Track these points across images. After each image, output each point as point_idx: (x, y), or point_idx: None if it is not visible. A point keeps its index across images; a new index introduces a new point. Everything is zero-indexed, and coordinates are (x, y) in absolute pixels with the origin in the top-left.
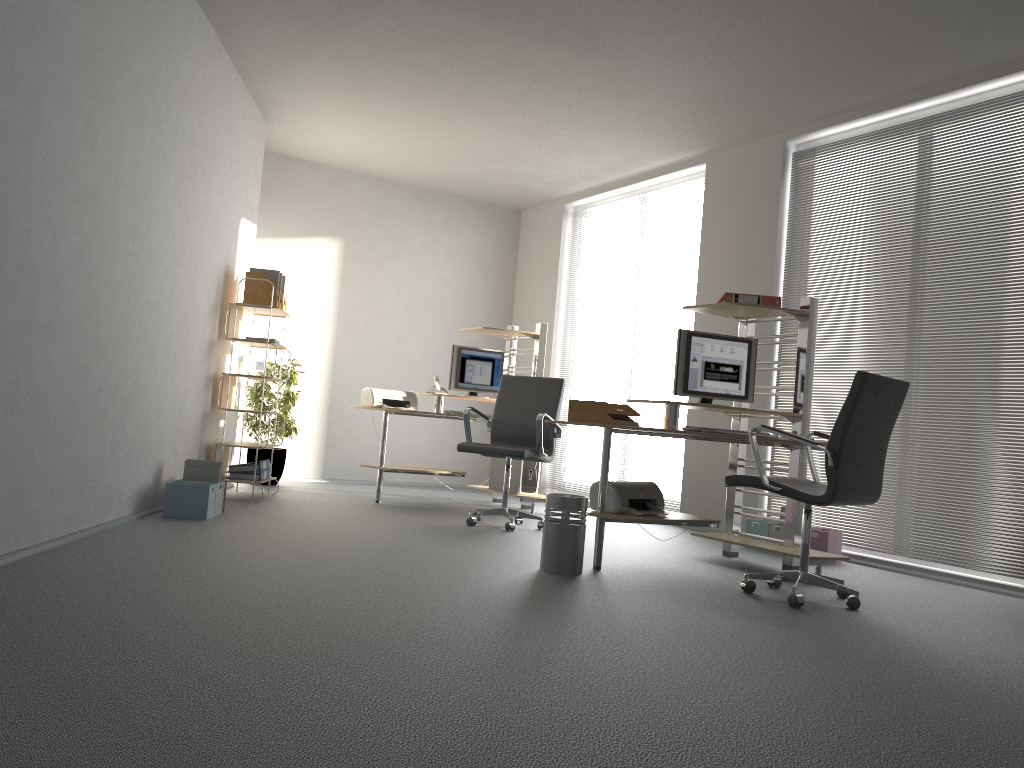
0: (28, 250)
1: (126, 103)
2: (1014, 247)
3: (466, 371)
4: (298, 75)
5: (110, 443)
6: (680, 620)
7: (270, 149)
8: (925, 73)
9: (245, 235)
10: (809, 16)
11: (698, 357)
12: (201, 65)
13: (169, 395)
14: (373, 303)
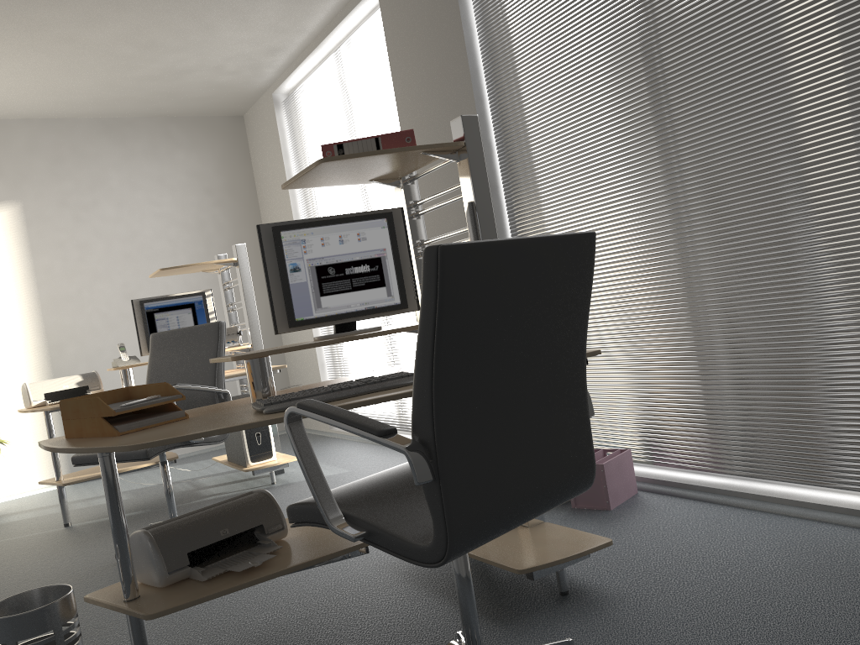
0: None
1: None
2: None
3: (158, 328)
4: None
5: None
6: None
7: None
8: None
9: None
10: None
11: (302, 263)
12: None
13: None
14: (81, 266)
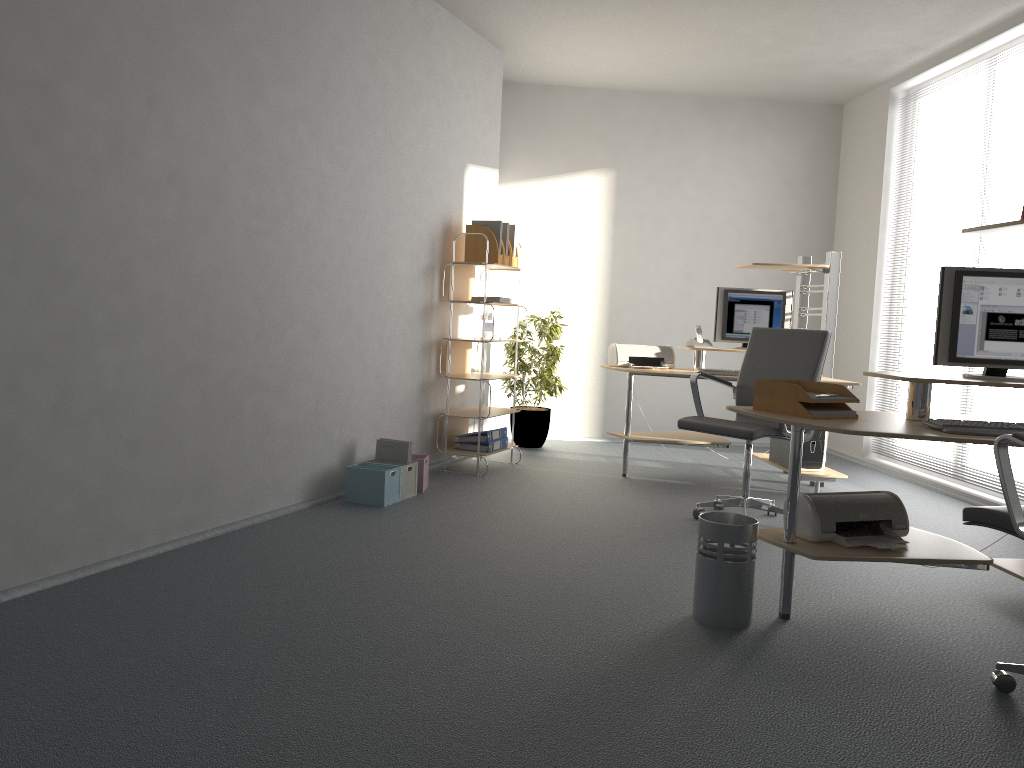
0: (63, 254)
1: (223, 69)
2: None
3: (735, 318)
4: None
5: (253, 434)
6: (793, 761)
7: (526, 81)
8: None
9: (477, 183)
10: None
11: (975, 307)
12: (363, 6)
13: (356, 372)
14: (653, 239)
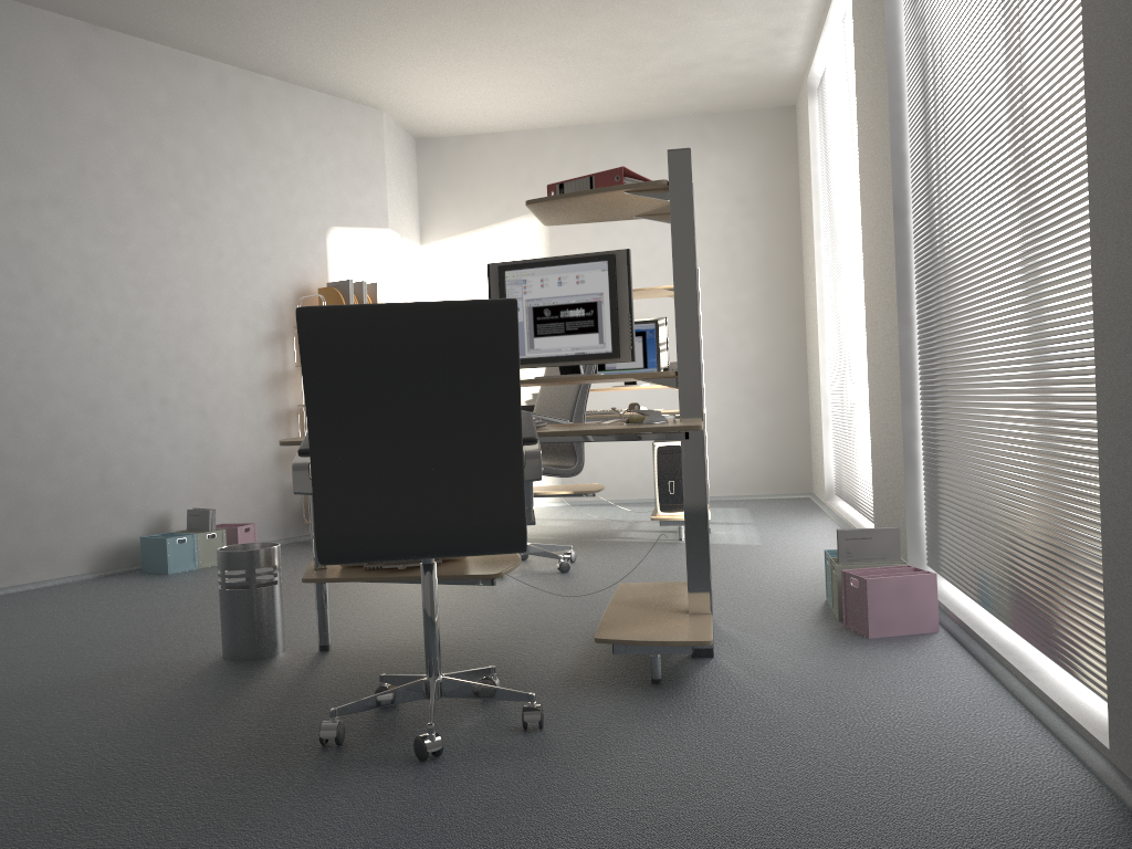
0: None
1: None
2: None
3: None
4: (294, 54)
5: (3, 507)
6: (8, 760)
7: (441, 134)
8: None
9: (352, 245)
10: None
11: (521, 303)
12: (136, 89)
13: (163, 443)
14: None
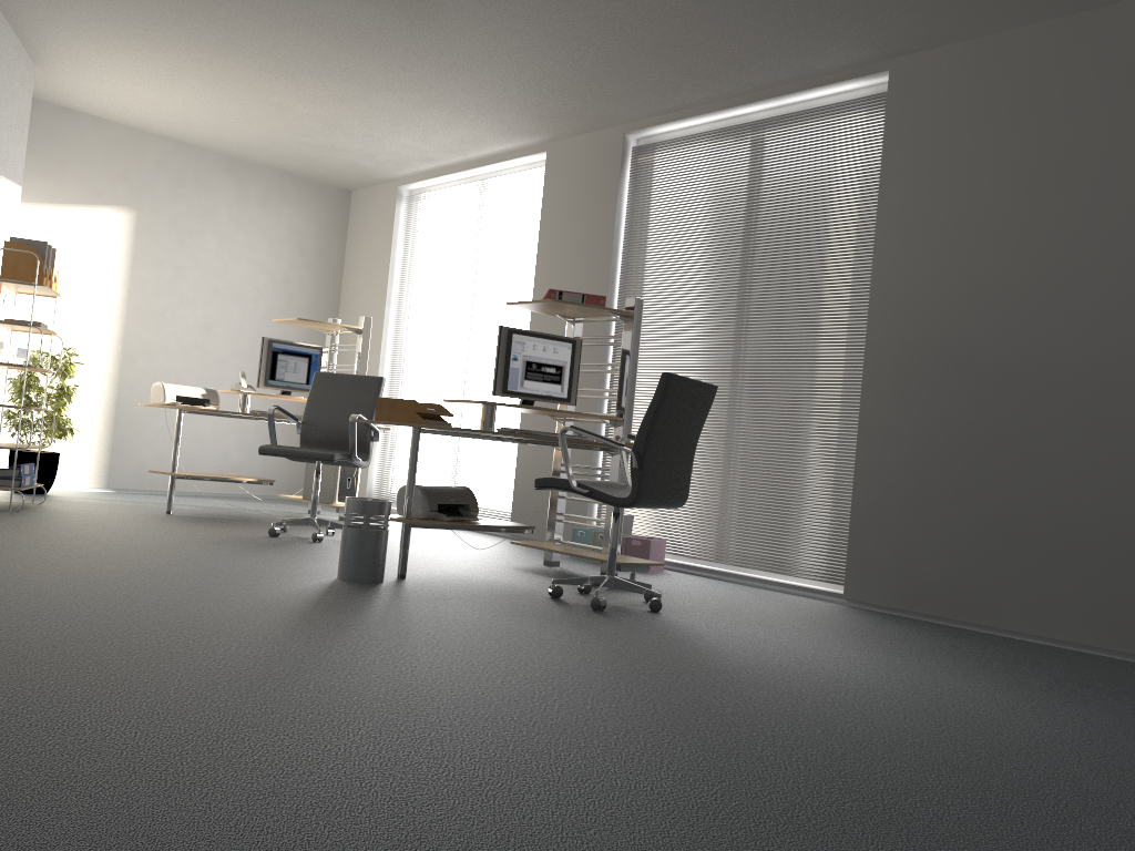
0: None
1: None
2: (831, 257)
3: (278, 367)
4: (72, 12)
5: None
6: (472, 623)
7: (42, 97)
8: (756, 75)
9: (5, 198)
10: (638, 4)
11: (519, 356)
12: None
13: None
14: (172, 287)
